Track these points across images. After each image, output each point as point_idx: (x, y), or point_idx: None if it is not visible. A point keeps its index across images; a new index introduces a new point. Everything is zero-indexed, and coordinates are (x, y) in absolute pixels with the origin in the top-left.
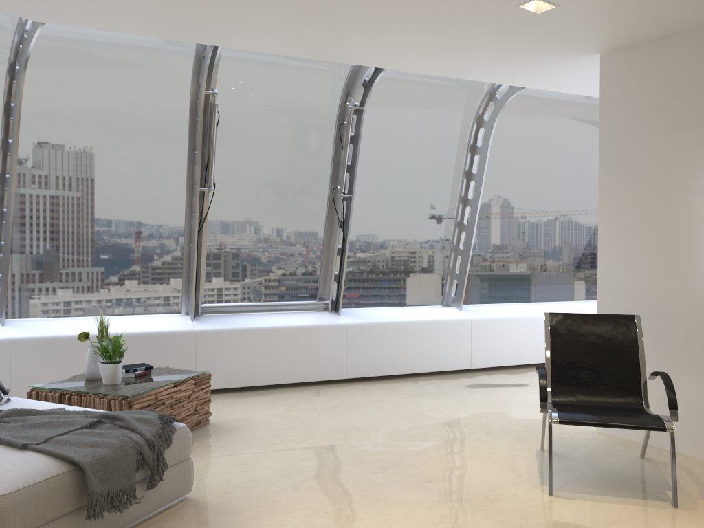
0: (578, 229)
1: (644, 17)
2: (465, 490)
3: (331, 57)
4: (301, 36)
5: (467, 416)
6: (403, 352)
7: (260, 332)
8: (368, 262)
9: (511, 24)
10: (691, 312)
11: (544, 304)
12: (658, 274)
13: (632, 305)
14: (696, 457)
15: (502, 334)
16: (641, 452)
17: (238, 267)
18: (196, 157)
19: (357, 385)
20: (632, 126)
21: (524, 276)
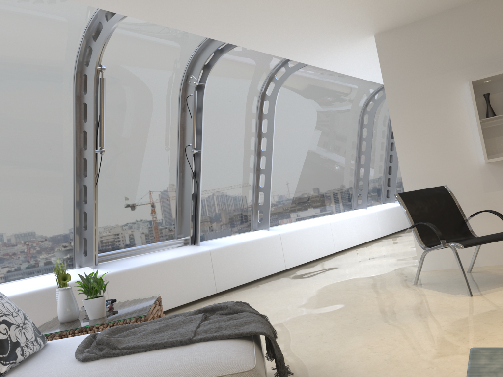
0: (316, 168)
1: (418, 5)
2: (425, 309)
3: (214, 34)
4: (211, 11)
5: (337, 286)
6: (247, 265)
7: (153, 267)
8: (206, 204)
9: (350, 7)
10: (468, 179)
11: (308, 220)
12: (442, 161)
13: (428, 184)
14: (491, 265)
15: (297, 241)
16: (468, 268)
17: (118, 219)
18: (88, 123)
19: (227, 295)
20: (405, 76)
21: (293, 203)
